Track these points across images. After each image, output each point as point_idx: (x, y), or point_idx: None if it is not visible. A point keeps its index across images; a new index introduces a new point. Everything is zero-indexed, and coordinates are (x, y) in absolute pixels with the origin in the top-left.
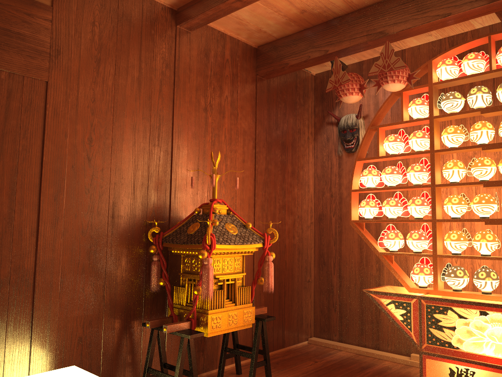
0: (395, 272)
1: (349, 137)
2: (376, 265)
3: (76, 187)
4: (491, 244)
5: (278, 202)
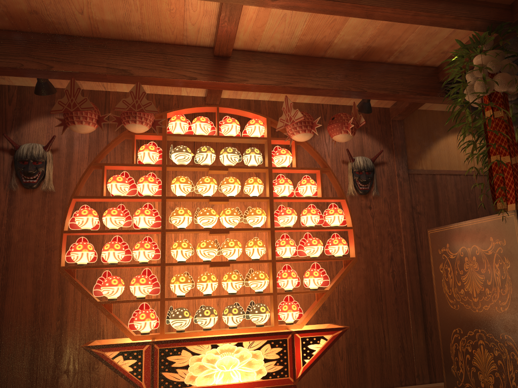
0: (117, 321)
1: (33, 170)
2: (57, 323)
3: None
4: (215, 284)
5: None
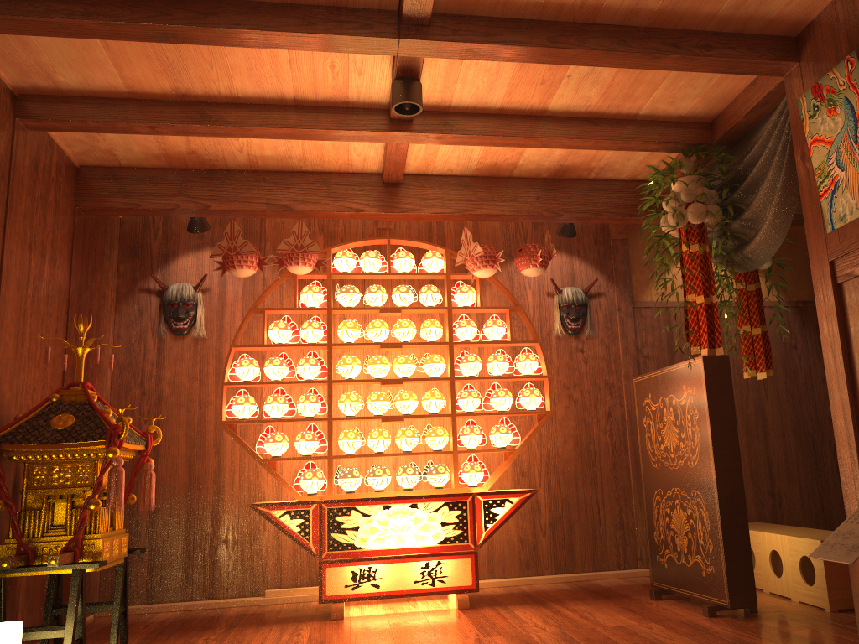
0: (282, 480)
1: (183, 314)
2: (213, 487)
3: None
4: (387, 441)
5: None
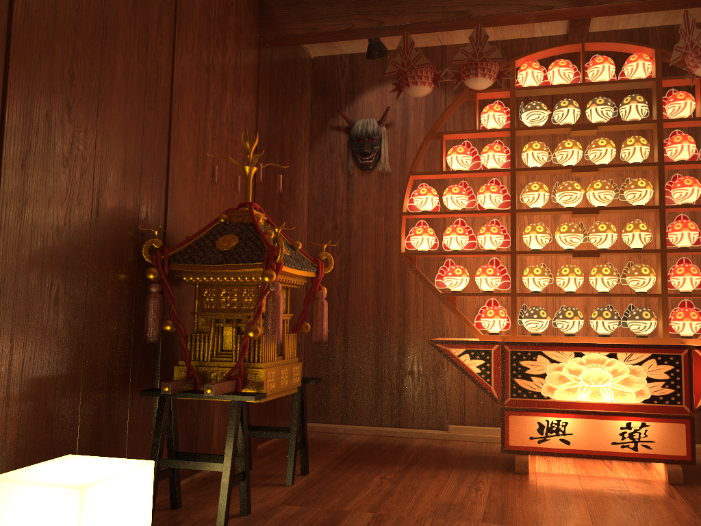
0: (462, 316)
1: (368, 148)
2: (399, 319)
3: (50, 152)
4: (579, 279)
5: None
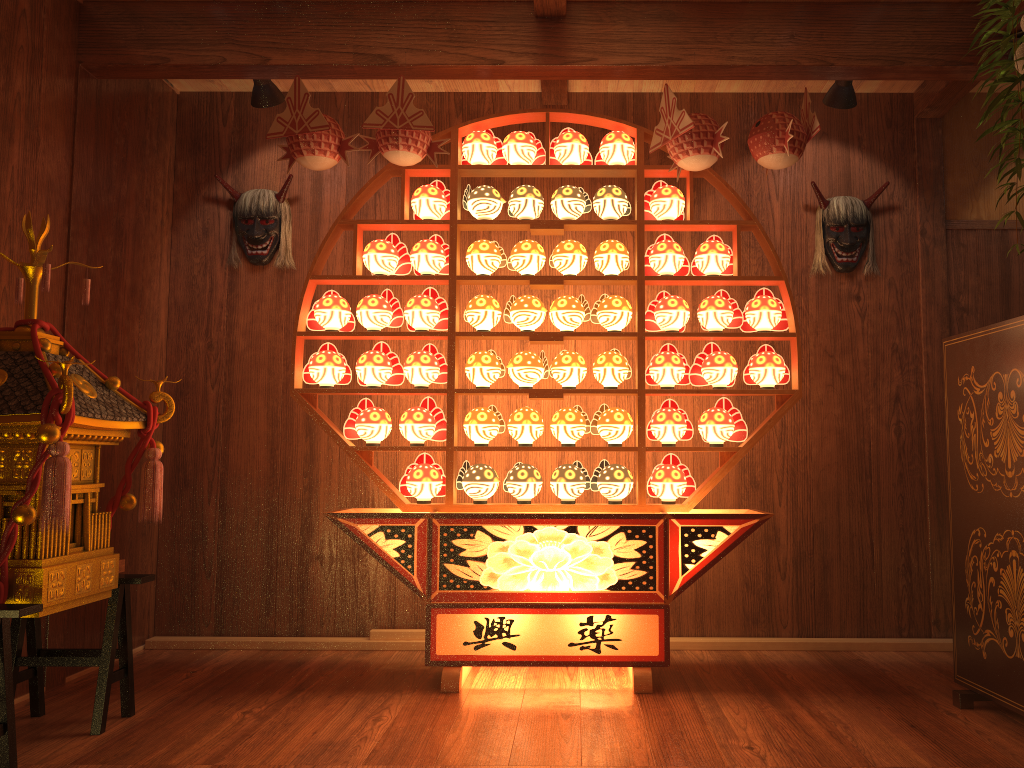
0: (379, 479)
1: (261, 233)
2: (304, 481)
3: None
4: (537, 428)
5: (105, 350)
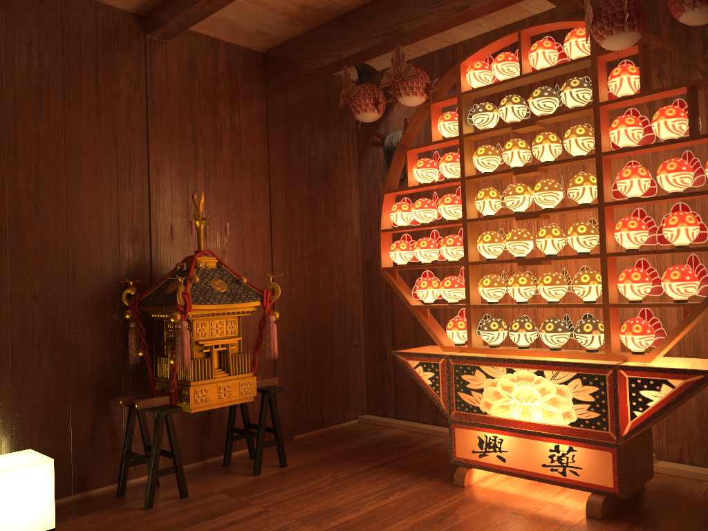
0: (428, 328)
1: None
2: None
3: (22, 245)
4: (524, 289)
5: (307, 249)
